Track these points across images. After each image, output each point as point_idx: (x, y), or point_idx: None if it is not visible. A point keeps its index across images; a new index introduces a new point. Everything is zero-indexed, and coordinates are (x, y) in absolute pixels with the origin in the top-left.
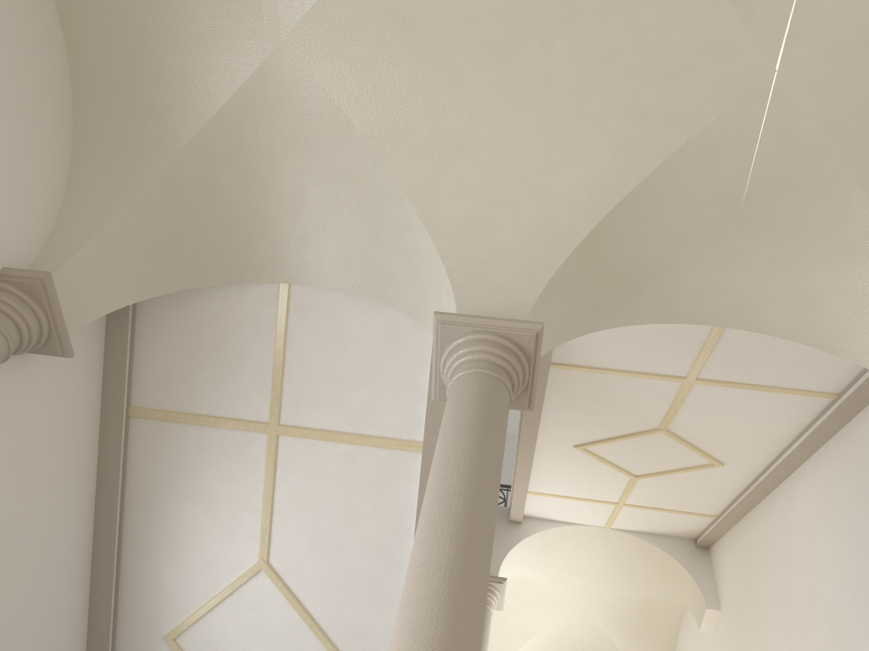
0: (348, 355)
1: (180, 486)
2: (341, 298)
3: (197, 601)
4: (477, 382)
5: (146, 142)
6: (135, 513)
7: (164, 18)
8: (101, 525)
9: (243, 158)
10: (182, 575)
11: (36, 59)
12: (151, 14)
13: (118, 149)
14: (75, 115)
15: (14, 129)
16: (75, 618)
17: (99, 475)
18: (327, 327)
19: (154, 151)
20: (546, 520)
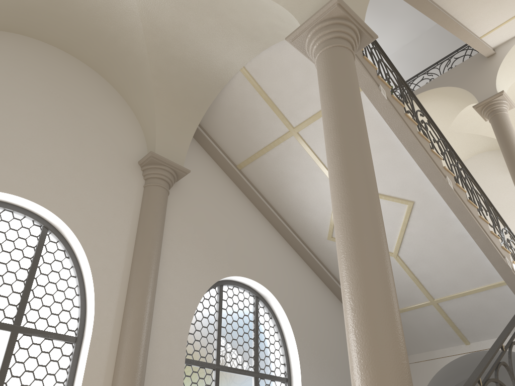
0: (293, 75)
1: (281, 181)
2: (268, 53)
3: (327, 218)
4: (323, 59)
5: (136, 68)
6: (275, 202)
7: (89, 15)
8: (267, 216)
9: (171, 37)
10: (313, 212)
11: (75, 77)
12: (85, 18)
13: (132, 80)
14: (108, 81)
15: (93, 111)
16: (288, 253)
17: (250, 199)
18: (274, 70)
19: (141, 68)
20: (511, 39)
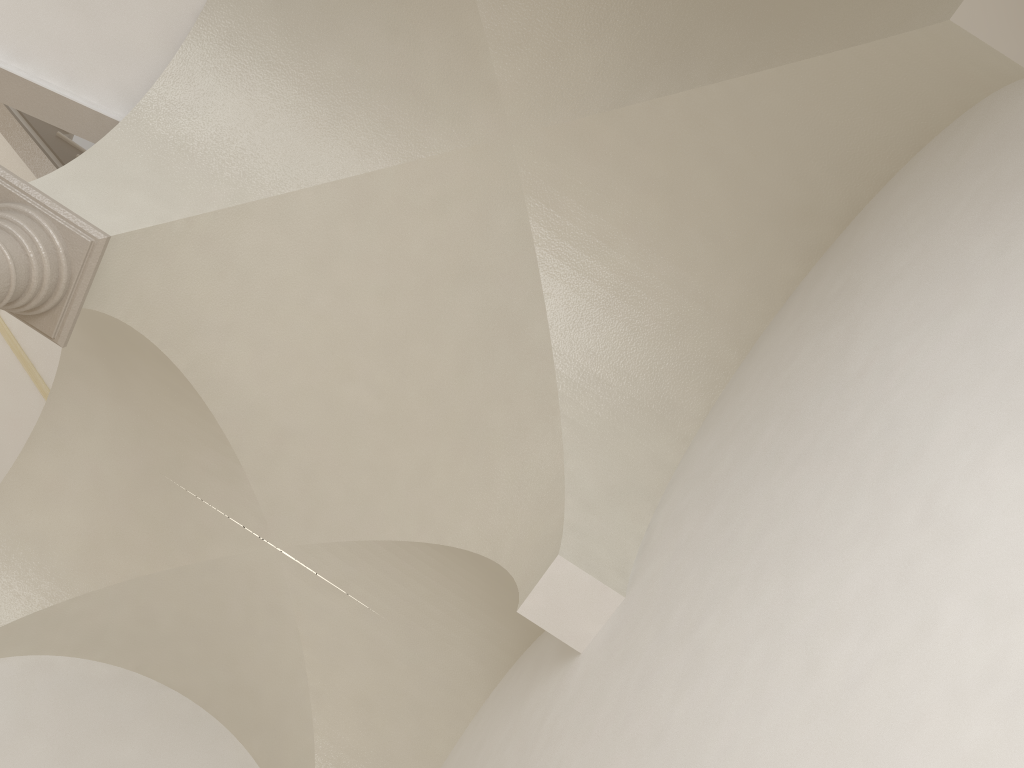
0: None
1: None
2: (192, 3)
3: None
4: None
5: None
6: None
7: (605, 10)
8: None
9: None
10: None
11: None
12: None
13: None
14: None
15: None
16: None
17: None
18: None
19: None
20: None
